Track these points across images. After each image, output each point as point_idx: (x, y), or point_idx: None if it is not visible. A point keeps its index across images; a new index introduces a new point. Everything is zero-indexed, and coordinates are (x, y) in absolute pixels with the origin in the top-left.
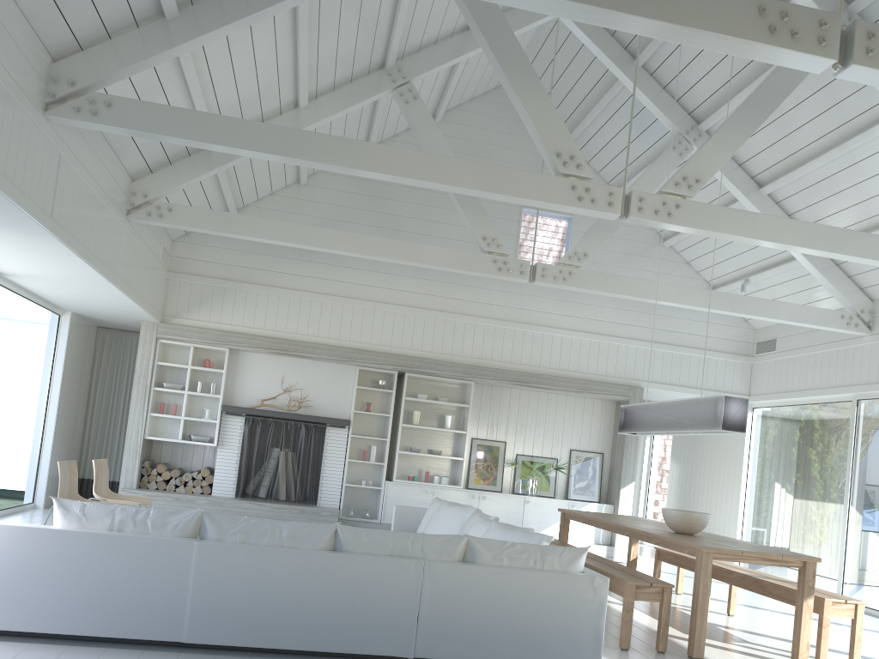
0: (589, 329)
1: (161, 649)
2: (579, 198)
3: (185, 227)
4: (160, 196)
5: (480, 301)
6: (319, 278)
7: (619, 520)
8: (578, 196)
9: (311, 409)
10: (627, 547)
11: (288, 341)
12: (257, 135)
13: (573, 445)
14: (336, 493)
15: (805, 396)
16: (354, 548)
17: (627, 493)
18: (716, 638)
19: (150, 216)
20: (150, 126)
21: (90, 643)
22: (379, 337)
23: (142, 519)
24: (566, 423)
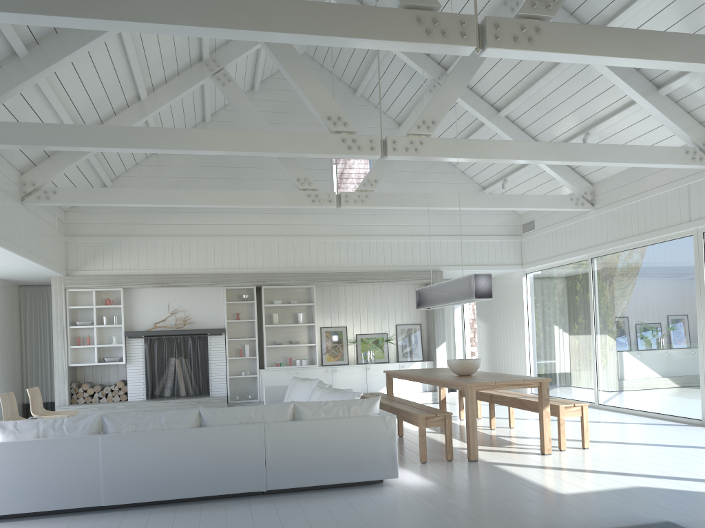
0: (396, 233)
1: (88, 513)
2: (349, 147)
3: (69, 204)
4: (45, 182)
5: (310, 224)
6: (184, 224)
7: (423, 372)
8: (348, 146)
9: (194, 324)
10: (447, 390)
11: (168, 275)
12: (103, 135)
13: (398, 321)
14: (223, 385)
15: (558, 260)
16: (214, 423)
17: (442, 351)
18: (494, 445)
19: (40, 199)
20: (21, 140)
21: (37, 517)
22: (237, 262)
23: (59, 426)
24: (390, 305)
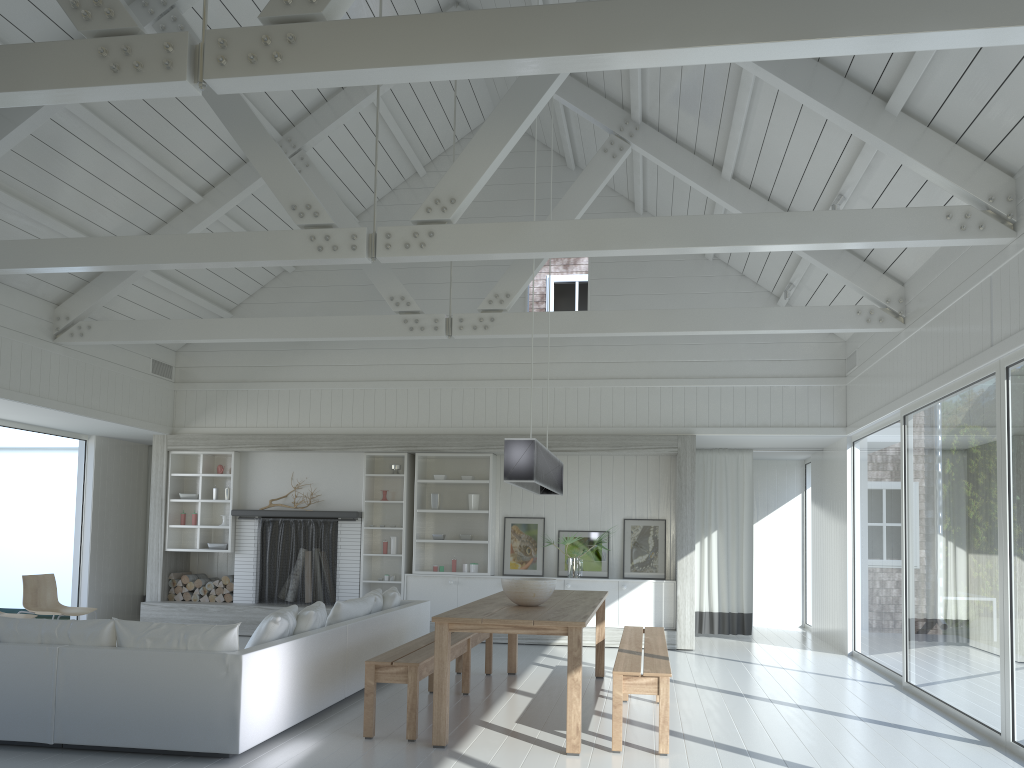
0: (621, 375)
1: None
2: (318, 248)
3: (104, 342)
4: (81, 316)
5: (488, 362)
6: (316, 365)
7: None
8: (317, 247)
9: (322, 504)
10: (694, 630)
11: (289, 435)
12: (10, 252)
13: (627, 514)
14: (354, 591)
15: (874, 419)
16: (8, 638)
17: (687, 565)
18: (546, 727)
19: (73, 337)
20: None
21: None
22: (383, 418)
23: None
24: (616, 488)
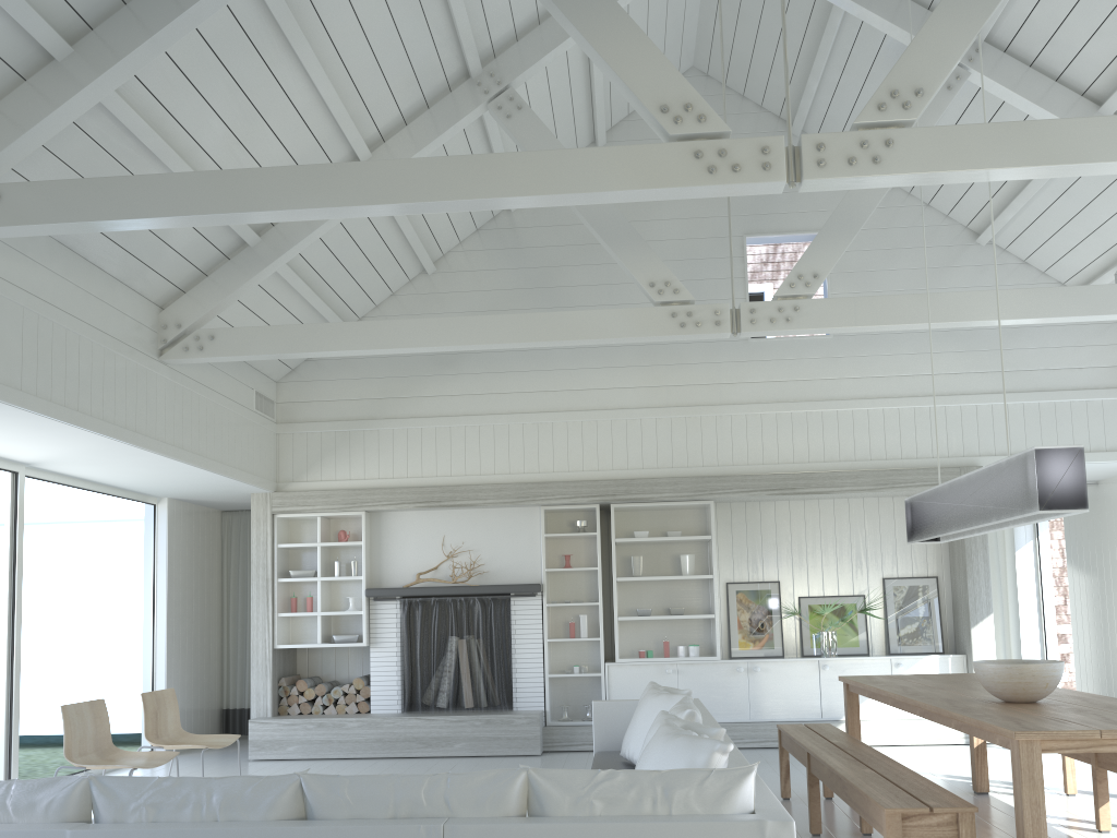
0: (878, 393)
1: None
2: (710, 169)
3: (235, 357)
4: (198, 322)
5: (702, 383)
6: (471, 394)
7: (922, 687)
8: (707, 167)
9: (487, 577)
10: None
11: (440, 487)
12: (199, 190)
13: (887, 571)
14: (537, 690)
15: None
16: (331, 812)
17: (984, 634)
18: None
19: (188, 352)
20: (53, 214)
21: None
22: (565, 460)
23: None
24: (870, 539)
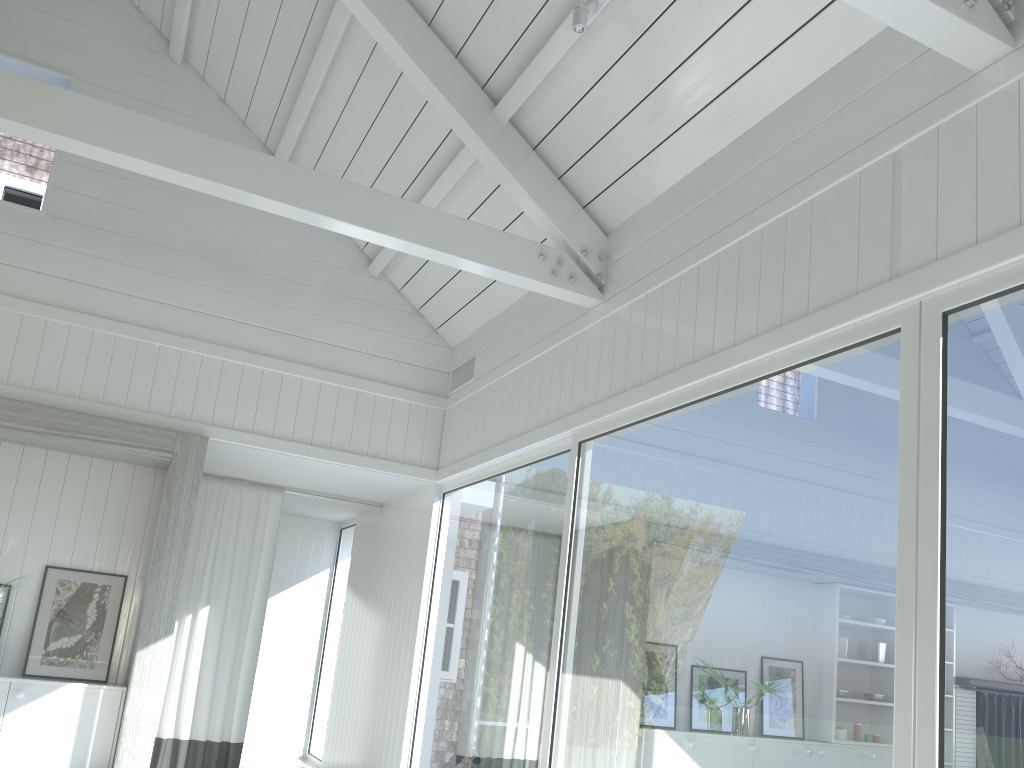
0: (92, 308)
1: None
2: None
3: None
4: None
5: None
6: None
7: None
8: None
9: None
10: None
11: None
12: None
13: (56, 557)
14: None
15: (506, 452)
16: None
17: (154, 661)
18: None
19: None
20: None
21: None
22: None
23: None
24: (43, 509)
